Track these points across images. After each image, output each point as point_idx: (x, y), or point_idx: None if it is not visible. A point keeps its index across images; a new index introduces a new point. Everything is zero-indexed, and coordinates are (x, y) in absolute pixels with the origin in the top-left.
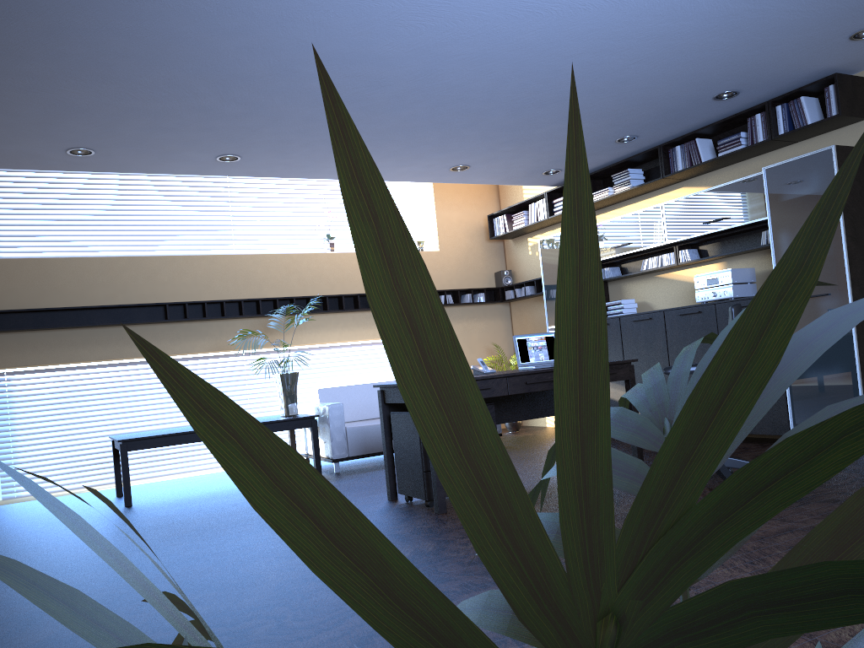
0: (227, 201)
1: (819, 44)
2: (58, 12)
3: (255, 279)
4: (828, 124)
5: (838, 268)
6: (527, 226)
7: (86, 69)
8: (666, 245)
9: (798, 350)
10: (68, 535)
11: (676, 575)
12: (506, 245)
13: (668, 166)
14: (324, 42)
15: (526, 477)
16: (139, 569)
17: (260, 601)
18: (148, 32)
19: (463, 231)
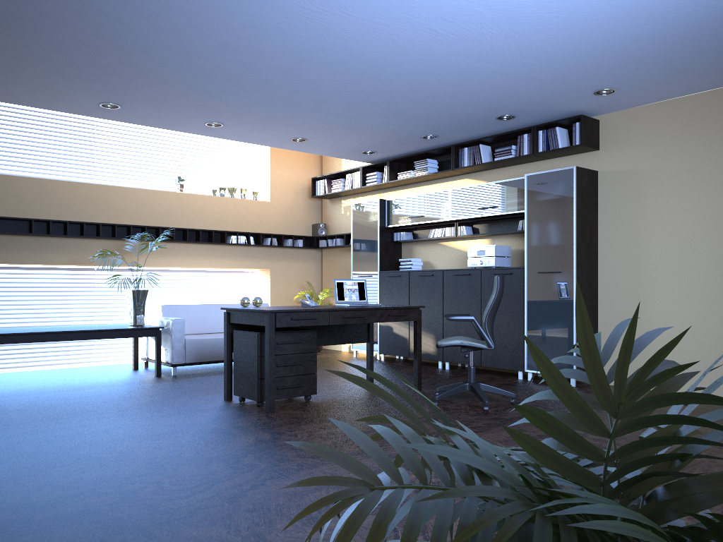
0: (93, 137)
1: (574, 93)
2: None
3: (113, 207)
4: (572, 150)
5: (569, 254)
6: (343, 191)
7: (9, 20)
8: (450, 221)
9: (639, 344)
10: None
11: (637, 395)
12: (324, 203)
13: (457, 162)
14: (218, 34)
15: (332, 388)
16: (21, 443)
17: (138, 470)
18: (75, 2)
19: (291, 188)
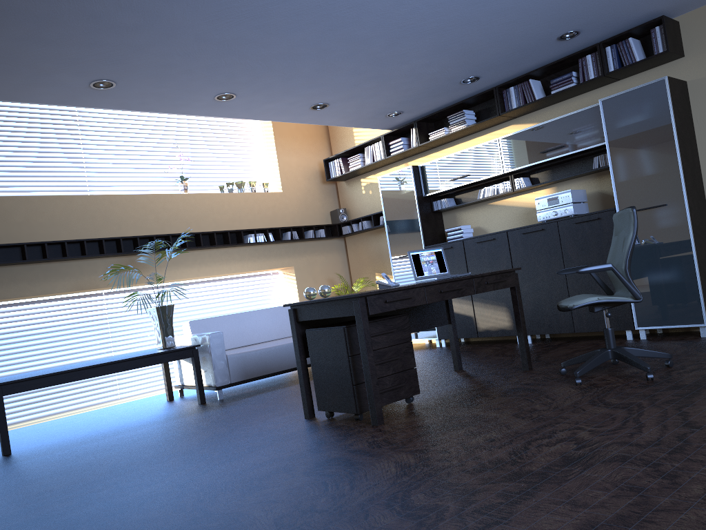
0: (78, 143)
1: None
2: None
3: (113, 219)
4: (653, 61)
5: (674, 182)
6: (365, 167)
7: None
8: (502, 175)
9: None
10: None
11: None
12: (339, 186)
13: (503, 105)
14: None
15: (423, 384)
16: (75, 524)
17: None
18: None
19: (302, 174)
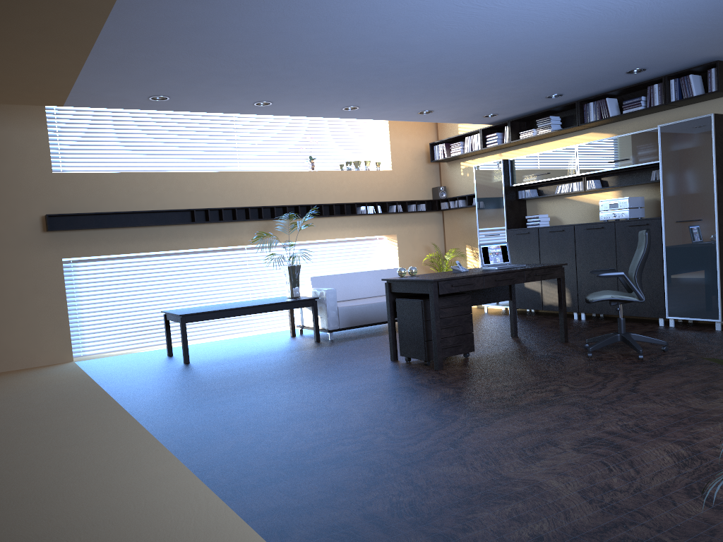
0: (233, 128)
1: (711, 42)
2: (209, 16)
3: (256, 191)
4: (708, 96)
5: (709, 202)
6: (463, 154)
7: (202, 49)
8: (577, 176)
9: None
10: (164, 383)
11: None
12: (442, 166)
13: (583, 117)
14: (377, 36)
15: (482, 345)
16: (249, 405)
17: (361, 424)
18: (261, 29)
19: (410, 155)
